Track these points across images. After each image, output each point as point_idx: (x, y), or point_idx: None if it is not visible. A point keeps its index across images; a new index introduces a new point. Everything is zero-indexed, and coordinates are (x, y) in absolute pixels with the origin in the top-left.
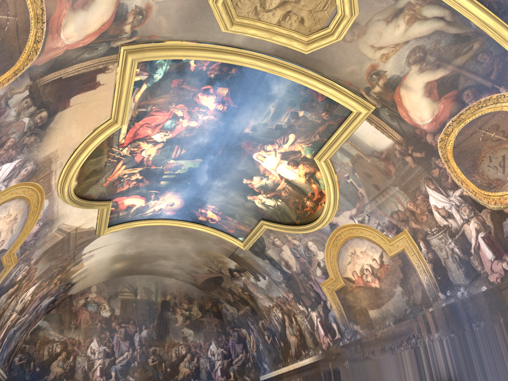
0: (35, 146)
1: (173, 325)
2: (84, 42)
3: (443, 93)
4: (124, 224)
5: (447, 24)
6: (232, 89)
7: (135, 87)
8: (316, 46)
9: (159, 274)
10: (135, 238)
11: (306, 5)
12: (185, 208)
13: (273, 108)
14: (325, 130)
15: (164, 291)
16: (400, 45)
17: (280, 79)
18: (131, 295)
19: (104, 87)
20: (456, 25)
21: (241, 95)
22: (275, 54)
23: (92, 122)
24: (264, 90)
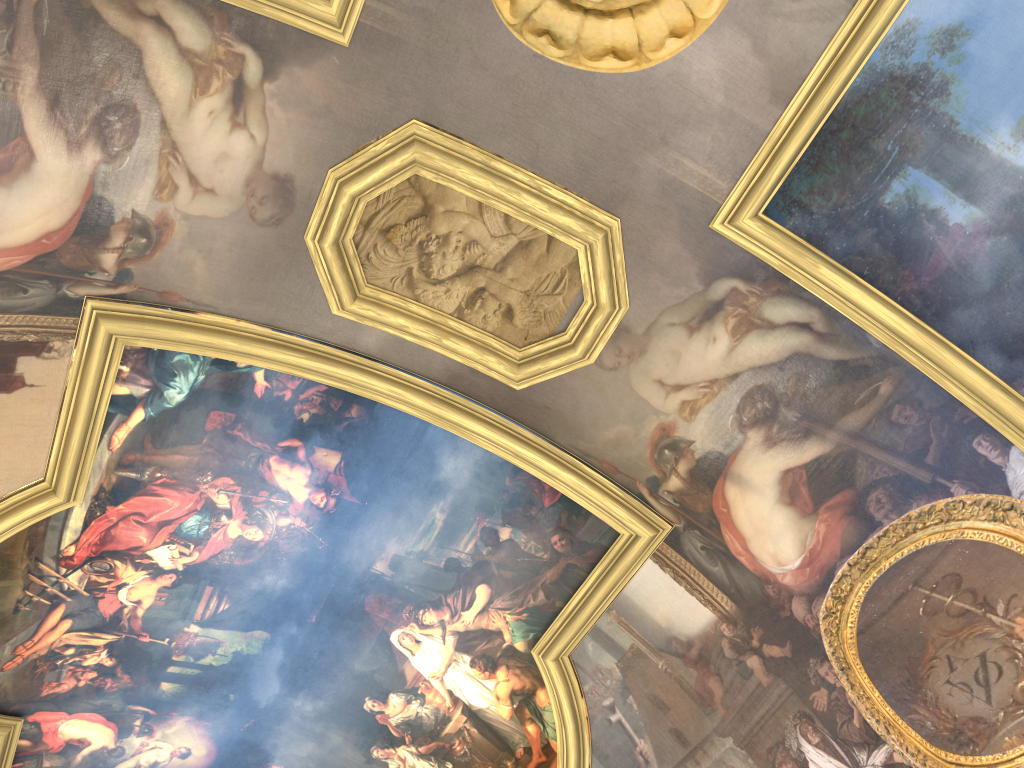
0: None
1: None
2: None
3: (822, 496)
4: None
5: (819, 338)
6: (351, 457)
7: (115, 411)
8: (537, 369)
9: None
10: None
11: (519, 280)
12: (219, 767)
13: (441, 516)
14: (558, 580)
15: None
16: (721, 382)
17: (459, 443)
18: None
19: (36, 393)
20: (837, 340)
21: (370, 473)
22: (449, 384)
23: None
24: (422, 467)
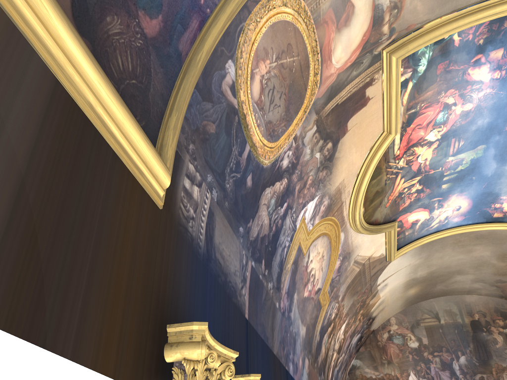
0: (327, 180)
1: (494, 347)
2: (350, 60)
3: None
4: (412, 243)
5: None
6: None
7: (401, 89)
8: None
9: (457, 292)
10: (424, 257)
11: None
12: (475, 208)
13: None
14: None
15: (469, 311)
16: None
17: None
18: (434, 321)
19: (373, 100)
20: None
21: None
22: None
23: (368, 141)
24: None
